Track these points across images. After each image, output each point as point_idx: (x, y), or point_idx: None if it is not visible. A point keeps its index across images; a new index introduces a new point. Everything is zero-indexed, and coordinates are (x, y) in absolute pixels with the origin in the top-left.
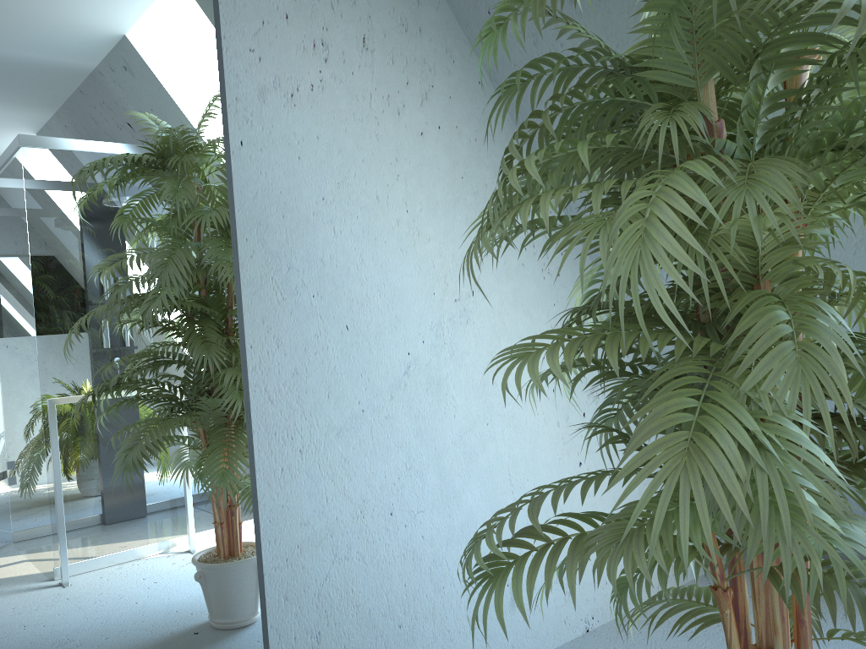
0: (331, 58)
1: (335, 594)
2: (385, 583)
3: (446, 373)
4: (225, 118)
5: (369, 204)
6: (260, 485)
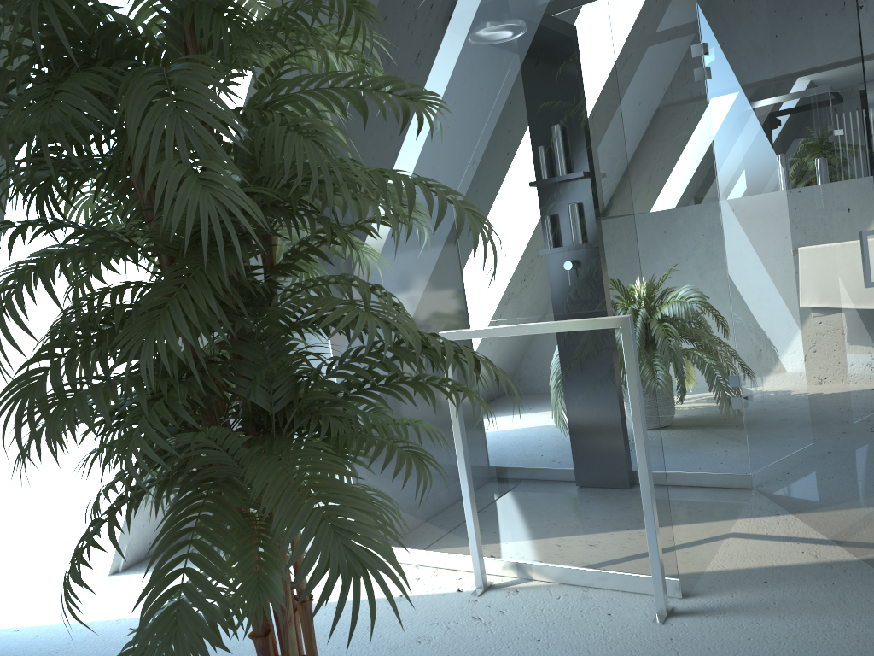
0: None
1: None
2: None
3: None
4: None
5: None
6: None
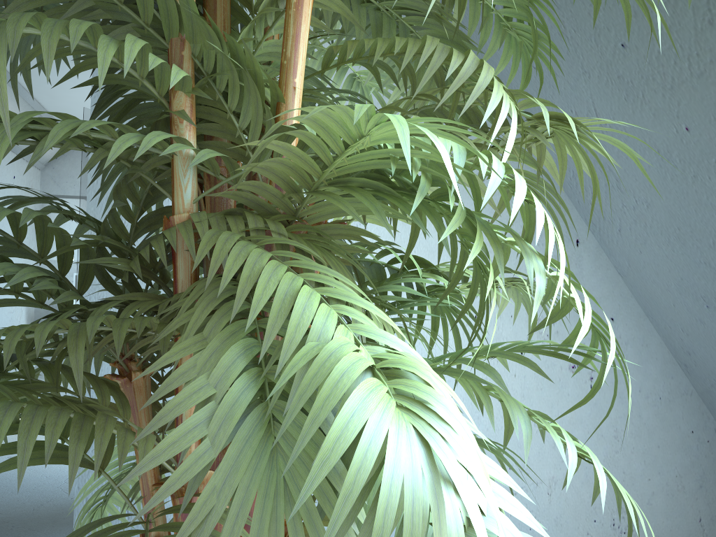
0: None
1: None
2: None
3: None
4: None
5: None
6: None
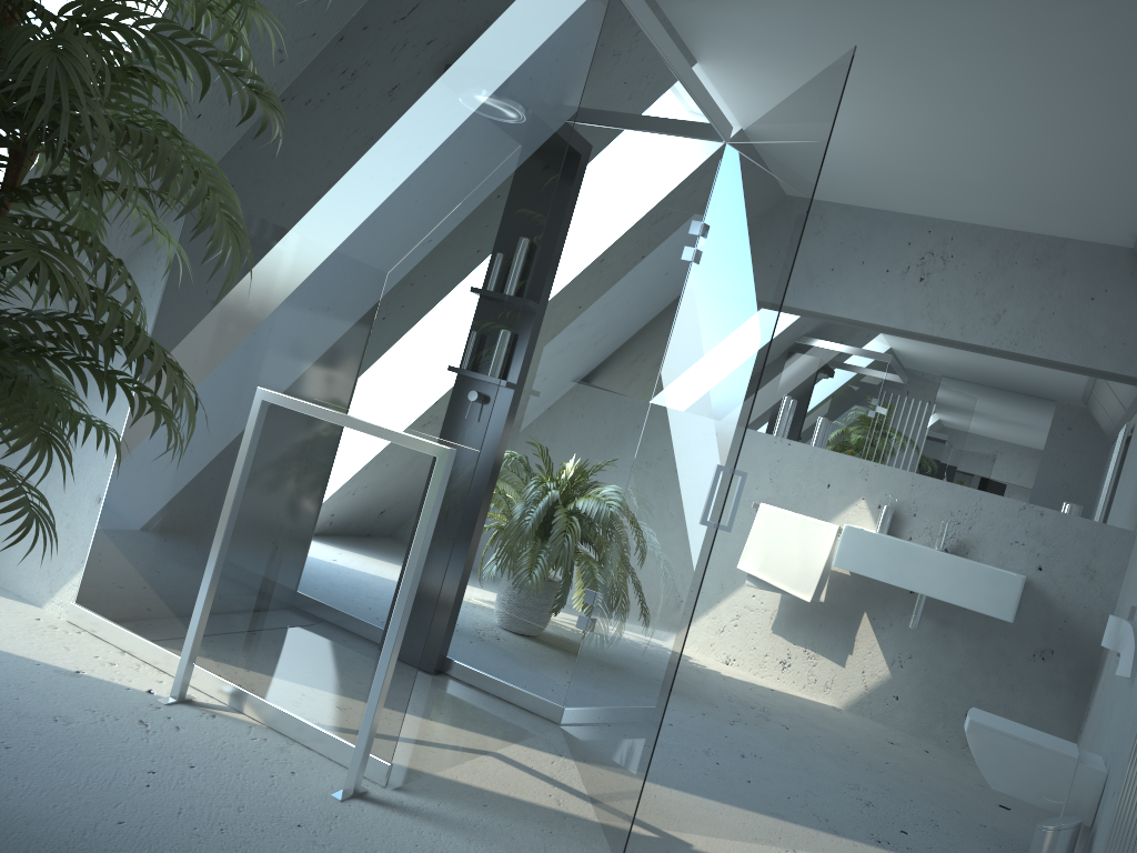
0: None
1: None
2: None
3: None
4: None
5: None
6: None
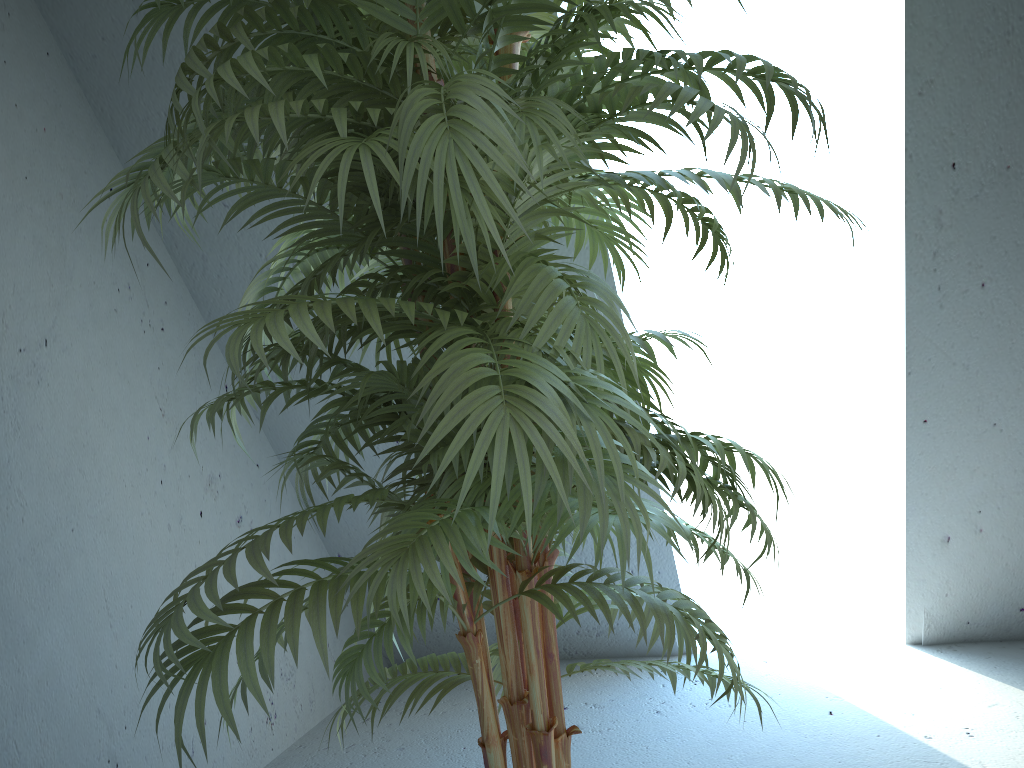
0: None
1: None
2: None
3: (8, 455)
4: None
5: None
6: None
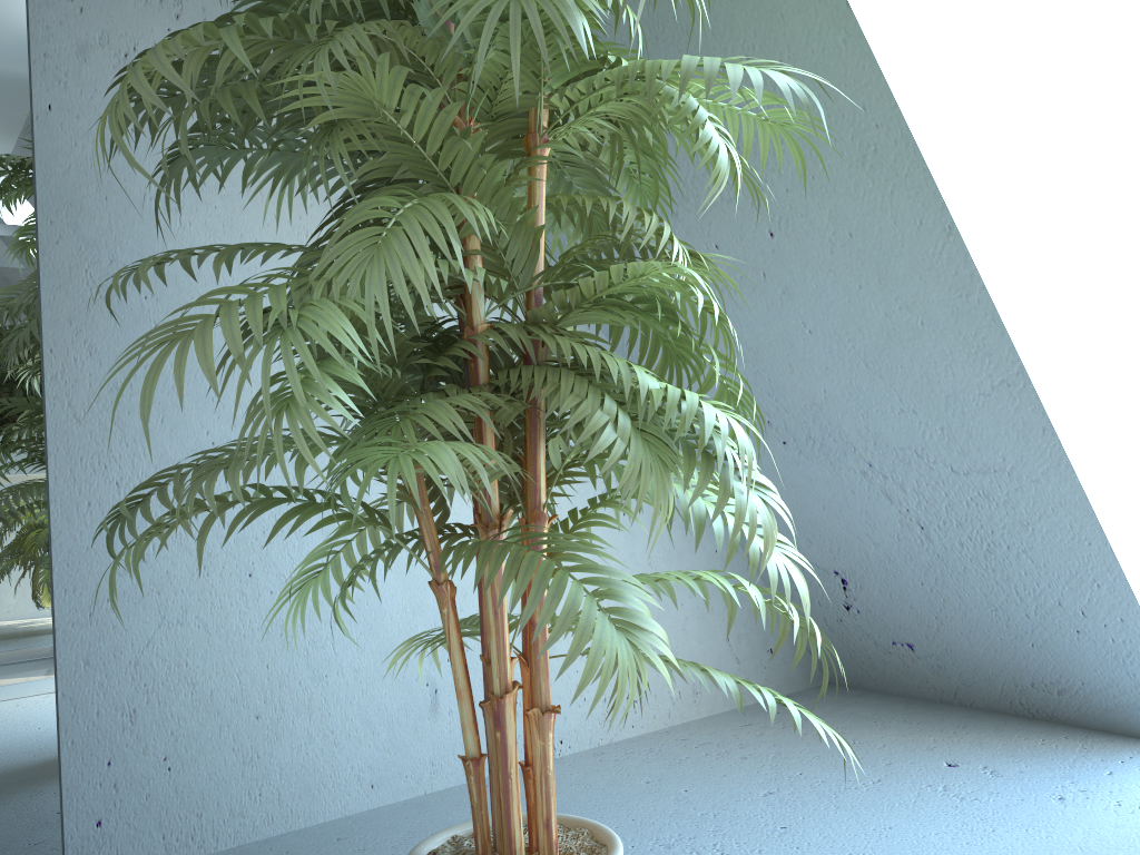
0: (185, 15)
1: (161, 665)
2: (237, 660)
3: None
4: (30, 77)
5: (235, 192)
6: (56, 519)
